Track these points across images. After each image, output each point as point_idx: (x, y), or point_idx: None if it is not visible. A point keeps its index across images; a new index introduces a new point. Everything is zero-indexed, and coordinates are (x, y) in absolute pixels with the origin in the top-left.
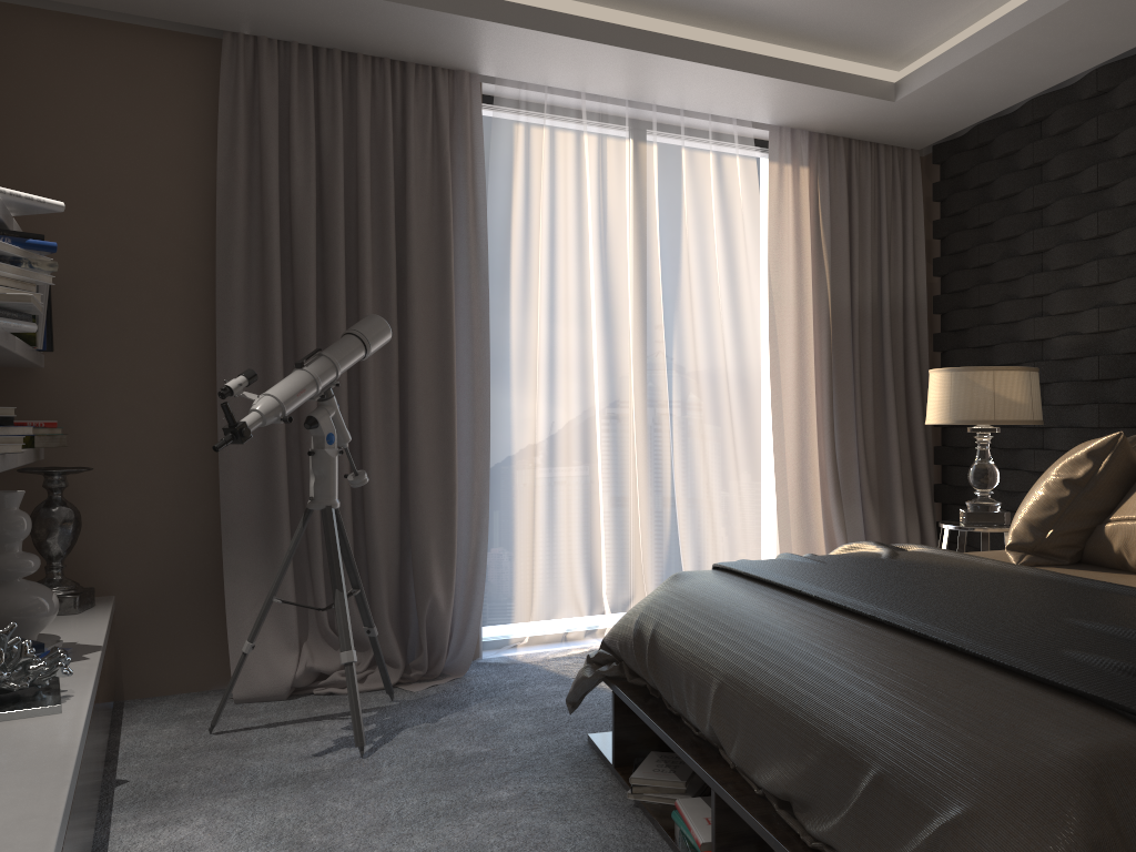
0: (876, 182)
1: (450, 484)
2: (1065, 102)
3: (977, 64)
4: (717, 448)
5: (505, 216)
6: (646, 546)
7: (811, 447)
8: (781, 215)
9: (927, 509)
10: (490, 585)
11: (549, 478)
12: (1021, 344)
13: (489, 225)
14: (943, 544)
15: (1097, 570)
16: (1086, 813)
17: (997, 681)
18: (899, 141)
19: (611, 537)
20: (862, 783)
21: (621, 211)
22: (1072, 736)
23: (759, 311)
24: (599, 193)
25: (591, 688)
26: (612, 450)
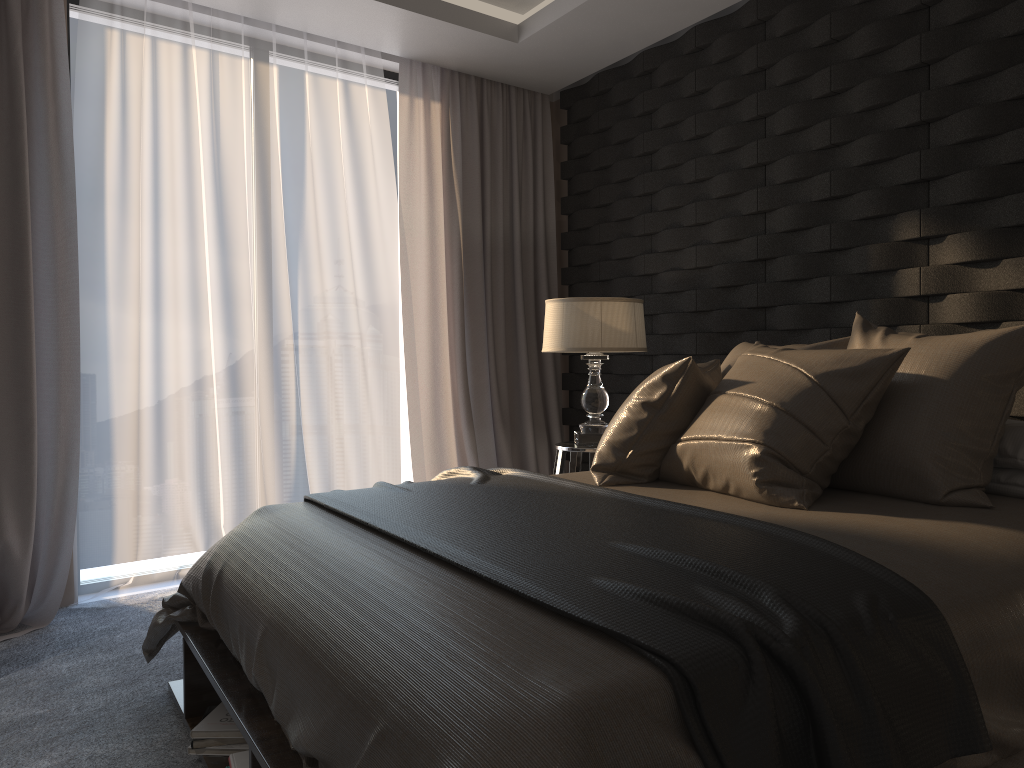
0: (509, 122)
1: (28, 418)
2: (670, 56)
3: (589, 11)
4: (347, 377)
5: (97, 128)
6: (271, 476)
7: (443, 375)
8: (412, 148)
9: (556, 432)
10: (86, 525)
11: (157, 410)
12: (634, 278)
13: (77, 137)
14: (558, 464)
15: (670, 487)
16: (570, 766)
17: (520, 617)
18: (529, 84)
19: (231, 469)
20: (368, 742)
21: (237, 132)
22: (571, 677)
23: (390, 241)
24: (212, 112)
25: (173, 633)
26: (231, 380)
